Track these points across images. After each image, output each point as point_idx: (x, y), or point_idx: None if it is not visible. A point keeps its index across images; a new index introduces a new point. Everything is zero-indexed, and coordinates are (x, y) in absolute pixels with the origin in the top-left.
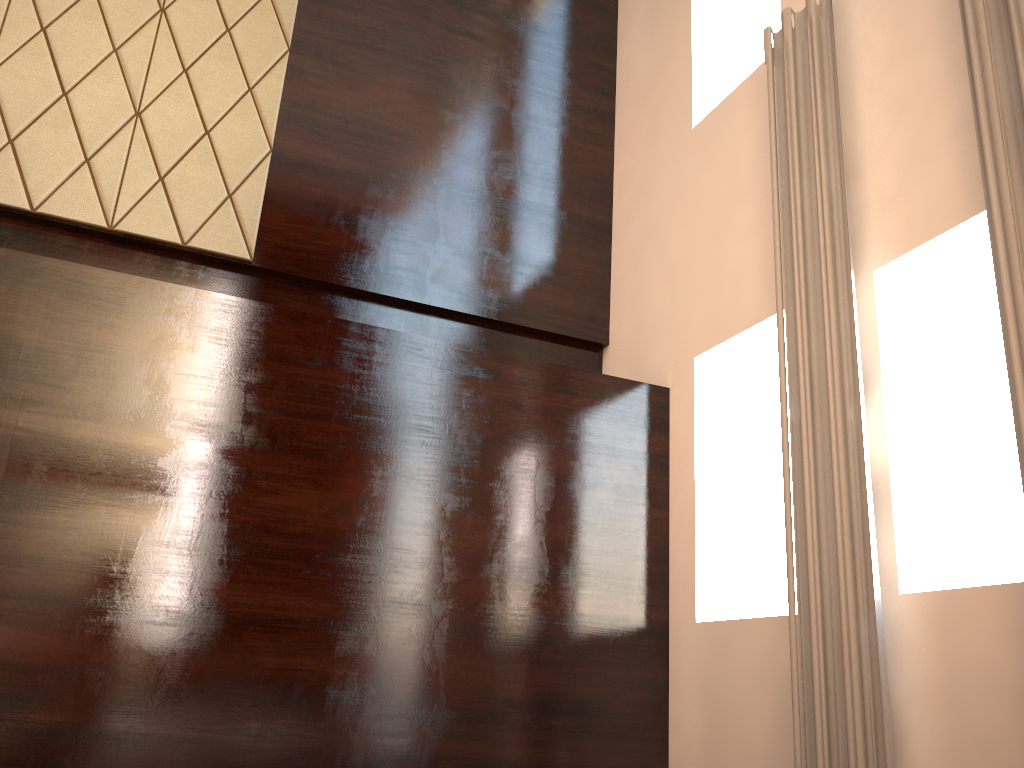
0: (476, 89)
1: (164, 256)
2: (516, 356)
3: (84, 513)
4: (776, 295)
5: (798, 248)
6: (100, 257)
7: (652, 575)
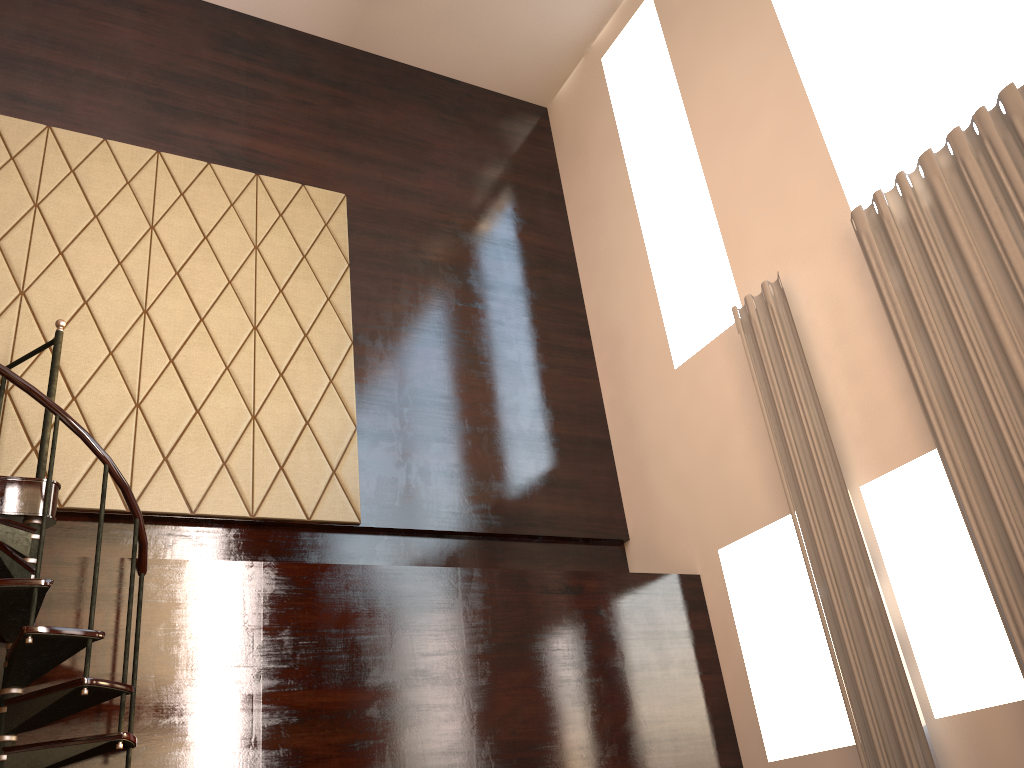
0: (491, 348)
1: (290, 530)
2: (591, 571)
3: (323, 766)
4: (789, 506)
5: (799, 472)
6: (243, 541)
7: (722, 729)
